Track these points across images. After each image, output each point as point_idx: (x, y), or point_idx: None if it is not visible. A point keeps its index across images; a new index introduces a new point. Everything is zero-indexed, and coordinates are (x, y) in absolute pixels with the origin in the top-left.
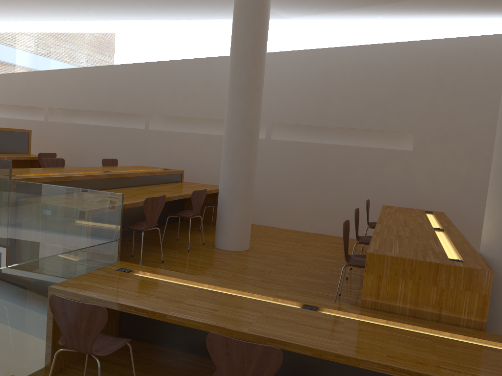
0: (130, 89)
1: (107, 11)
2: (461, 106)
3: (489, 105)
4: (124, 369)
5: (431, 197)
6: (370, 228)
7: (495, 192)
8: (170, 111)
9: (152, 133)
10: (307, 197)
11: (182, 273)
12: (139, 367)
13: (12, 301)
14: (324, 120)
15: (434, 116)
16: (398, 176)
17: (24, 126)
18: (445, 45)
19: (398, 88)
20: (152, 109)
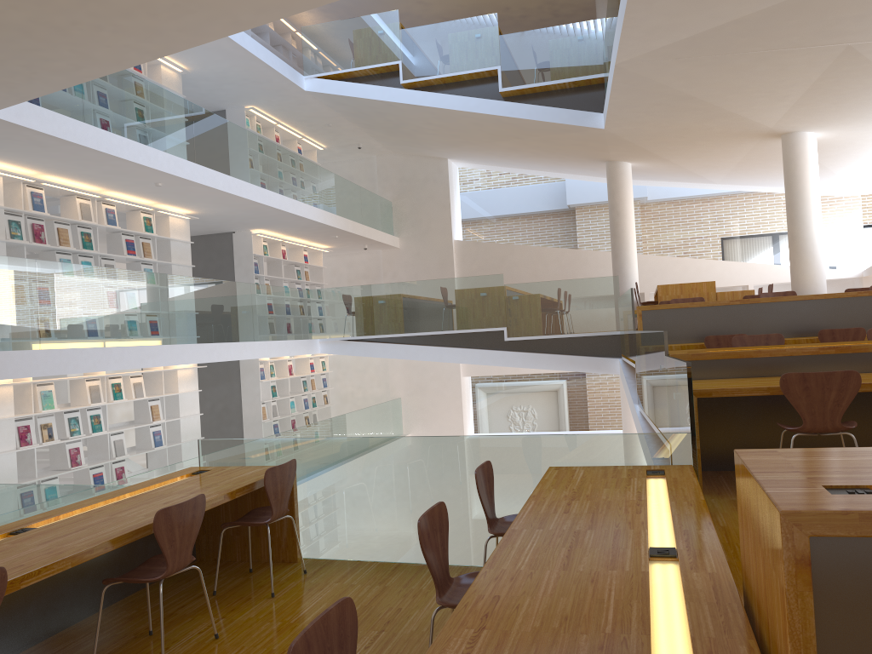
0: None
1: None
2: None
3: None
4: None
5: None
6: None
7: None
8: None
9: None
10: None
11: (694, 486)
12: None
13: (518, 473)
14: None
15: None
16: None
17: None
18: None
19: None
20: None
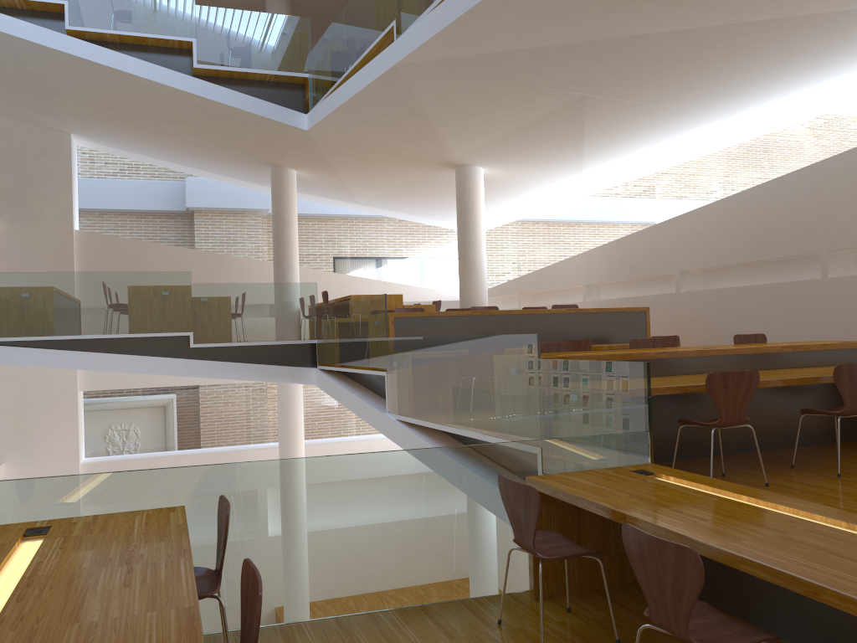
0: (789, 217)
1: (737, 105)
2: None
3: None
4: (628, 615)
5: None
6: None
7: None
8: None
9: (834, 284)
10: None
11: (723, 482)
12: None
13: (483, 488)
14: None
15: None
16: None
17: (652, 305)
18: None
19: None
20: (829, 242)
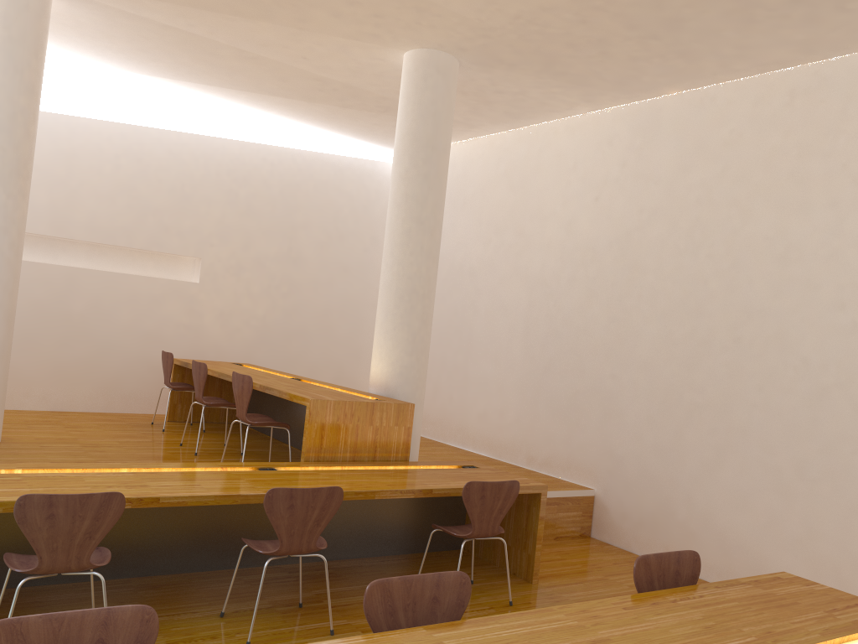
0: None
1: None
2: (256, 229)
3: (287, 232)
4: None
5: (223, 345)
6: (173, 390)
7: (389, 332)
8: None
9: None
10: (35, 352)
11: (66, 463)
12: (39, 611)
13: None
14: (68, 229)
15: (226, 238)
16: (181, 318)
17: None
18: (238, 149)
19: (181, 195)
20: None
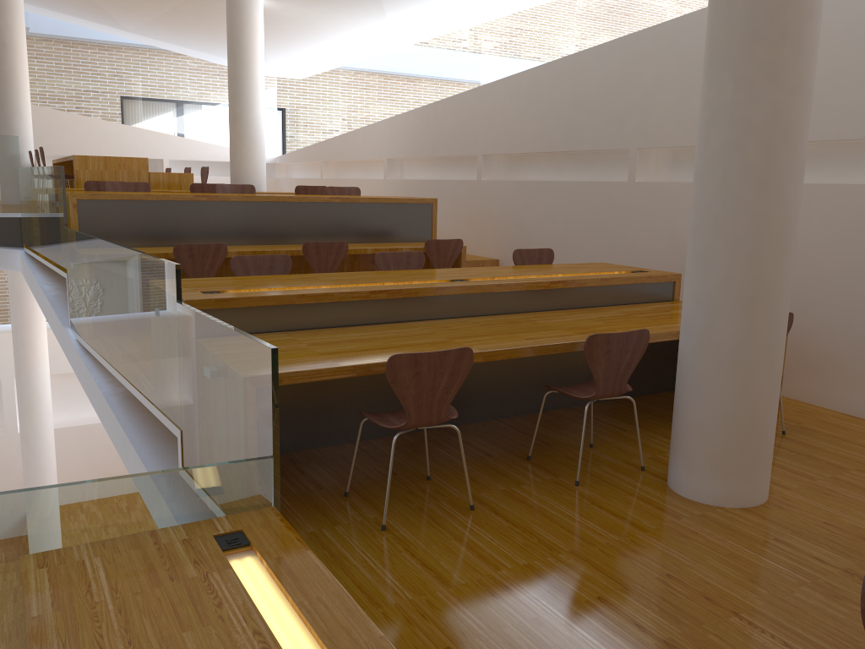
0: (602, 99)
1: None
2: None
3: None
4: None
5: None
6: None
7: None
8: (676, 137)
9: (641, 190)
10: None
11: (333, 586)
12: None
13: None
14: None
15: None
16: None
17: (452, 192)
18: None
19: None
20: (641, 137)
